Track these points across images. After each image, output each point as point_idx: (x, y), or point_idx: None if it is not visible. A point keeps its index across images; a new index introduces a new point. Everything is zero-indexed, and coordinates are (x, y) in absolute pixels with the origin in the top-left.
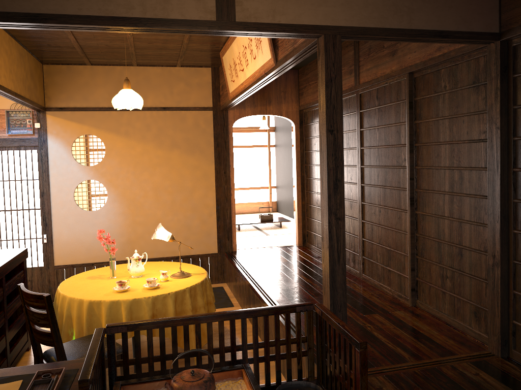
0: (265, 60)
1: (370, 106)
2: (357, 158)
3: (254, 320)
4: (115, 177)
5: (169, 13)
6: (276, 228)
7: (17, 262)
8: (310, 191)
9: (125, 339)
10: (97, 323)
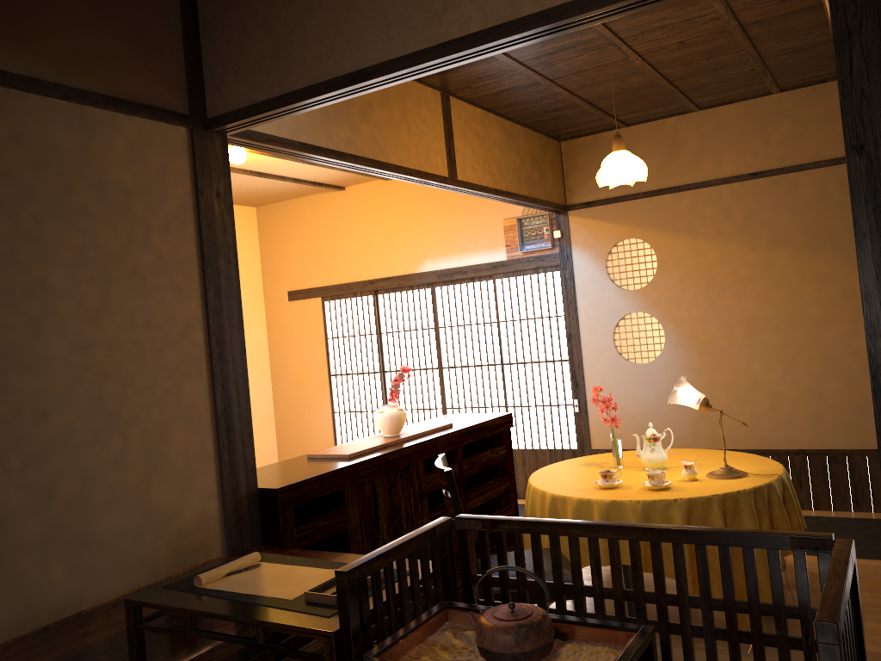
0: None
1: None
2: None
3: (697, 550)
4: (674, 306)
5: (518, 9)
6: None
7: (486, 430)
8: None
9: (483, 542)
10: None
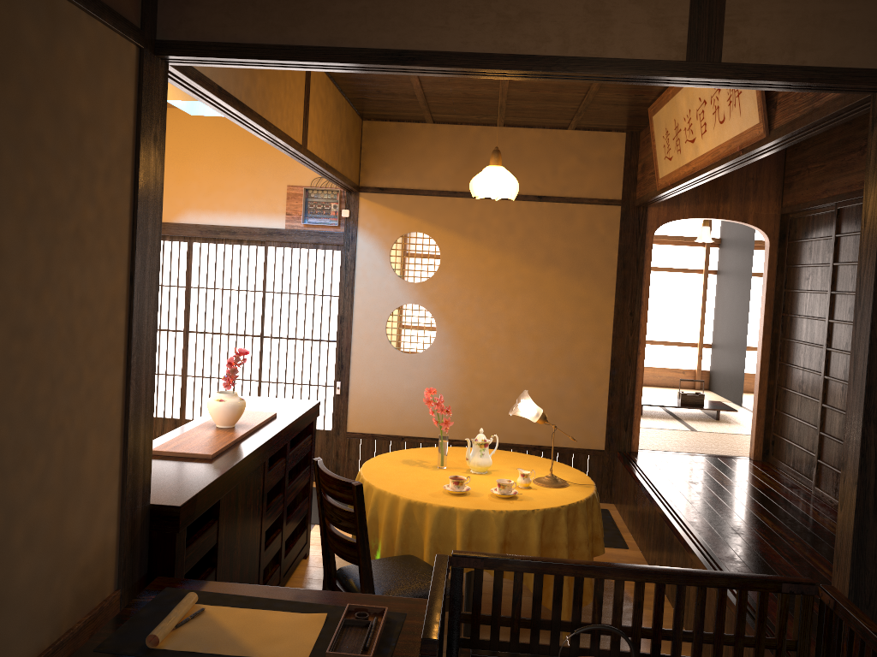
0: (745, 127)
1: None
2: None
3: (699, 591)
4: (450, 304)
5: (605, 48)
6: (709, 420)
7: (305, 421)
8: (787, 363)
9: (479, 580)
10: (417, 539)
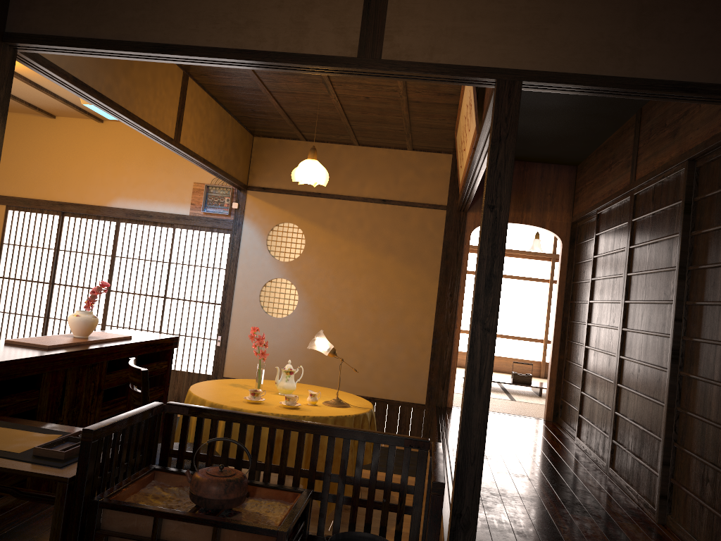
0: (473, 130)
1: (644, 213)
2: (622, 289)
3: (344, 442)
4: (310, 279)
5: (303, 47)
6: (533, 395)
7: (158, 347)
8: (571, 340)
9: (186, 425)
10: None
